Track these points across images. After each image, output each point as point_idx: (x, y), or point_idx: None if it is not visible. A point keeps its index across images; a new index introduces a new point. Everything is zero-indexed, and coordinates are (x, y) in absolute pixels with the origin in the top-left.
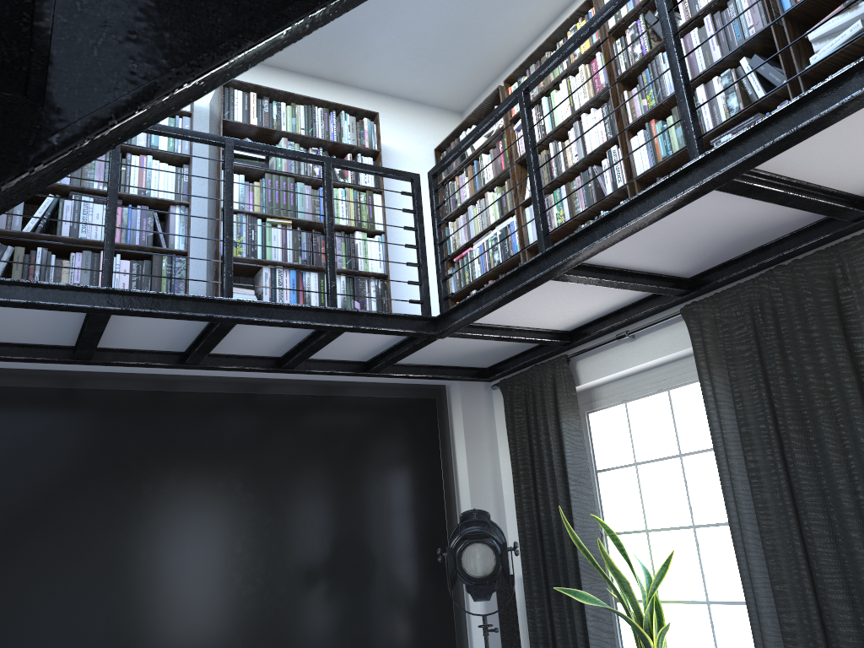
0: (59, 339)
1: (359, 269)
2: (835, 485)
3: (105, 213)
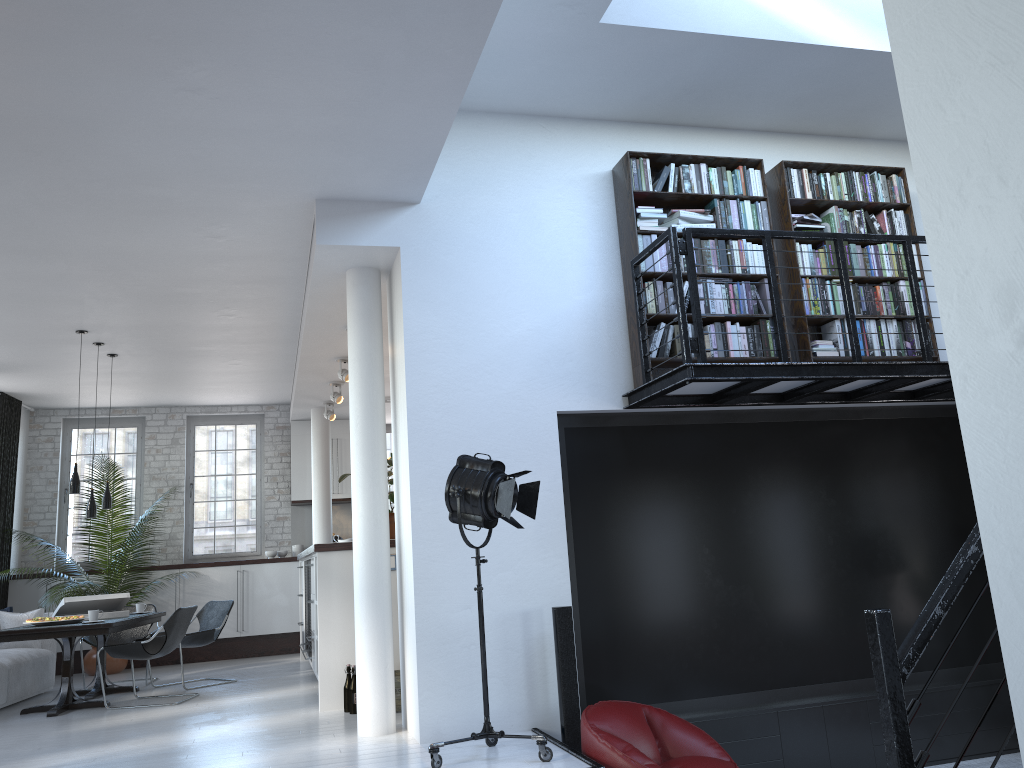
0: (707, 391)
1: (906, 314)
2: None
3: (722, 291)
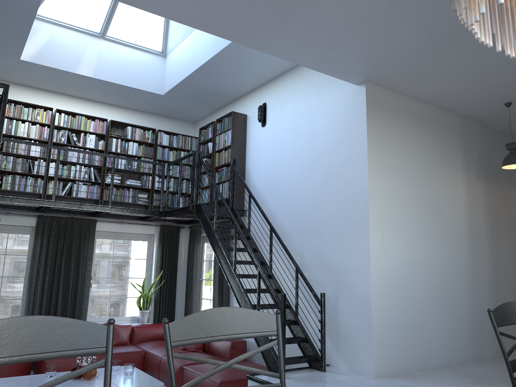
0: None
1: None
2: (70, 271)
3: None
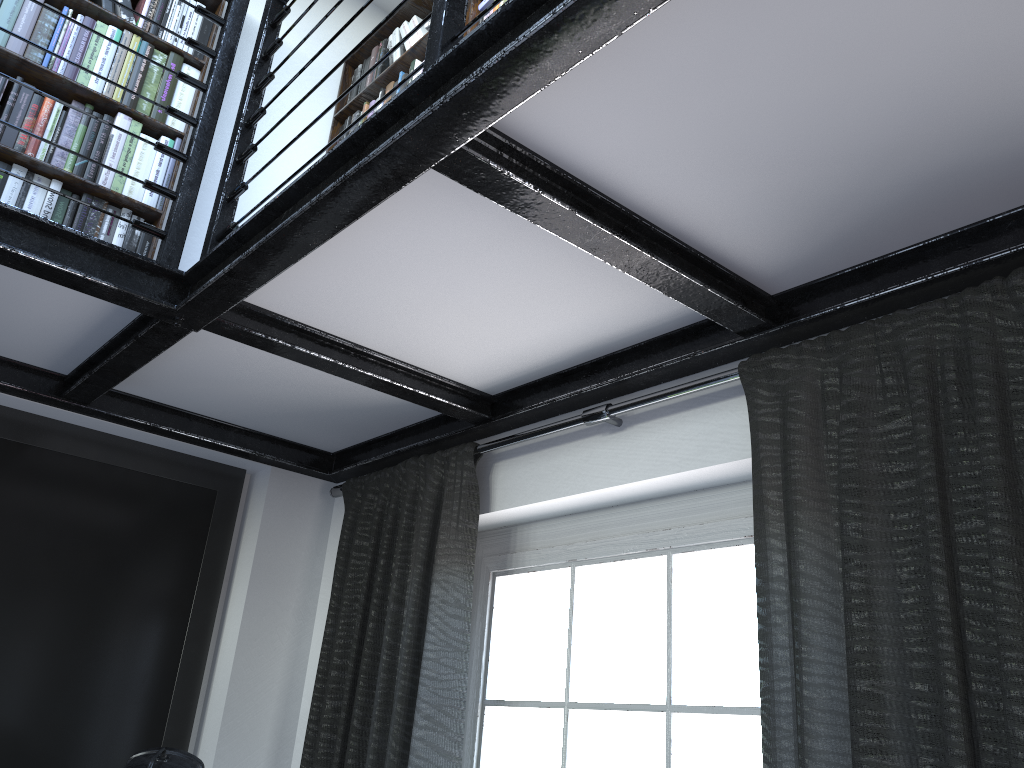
0: None
1: (98, 182)
2: None
3: None
